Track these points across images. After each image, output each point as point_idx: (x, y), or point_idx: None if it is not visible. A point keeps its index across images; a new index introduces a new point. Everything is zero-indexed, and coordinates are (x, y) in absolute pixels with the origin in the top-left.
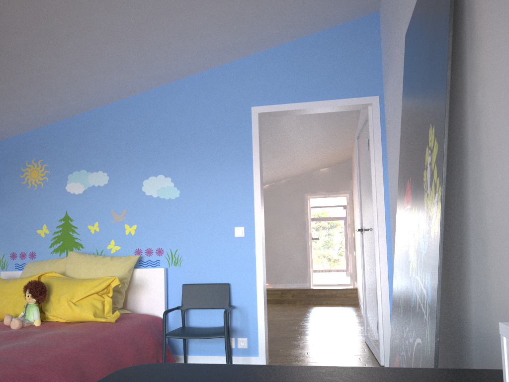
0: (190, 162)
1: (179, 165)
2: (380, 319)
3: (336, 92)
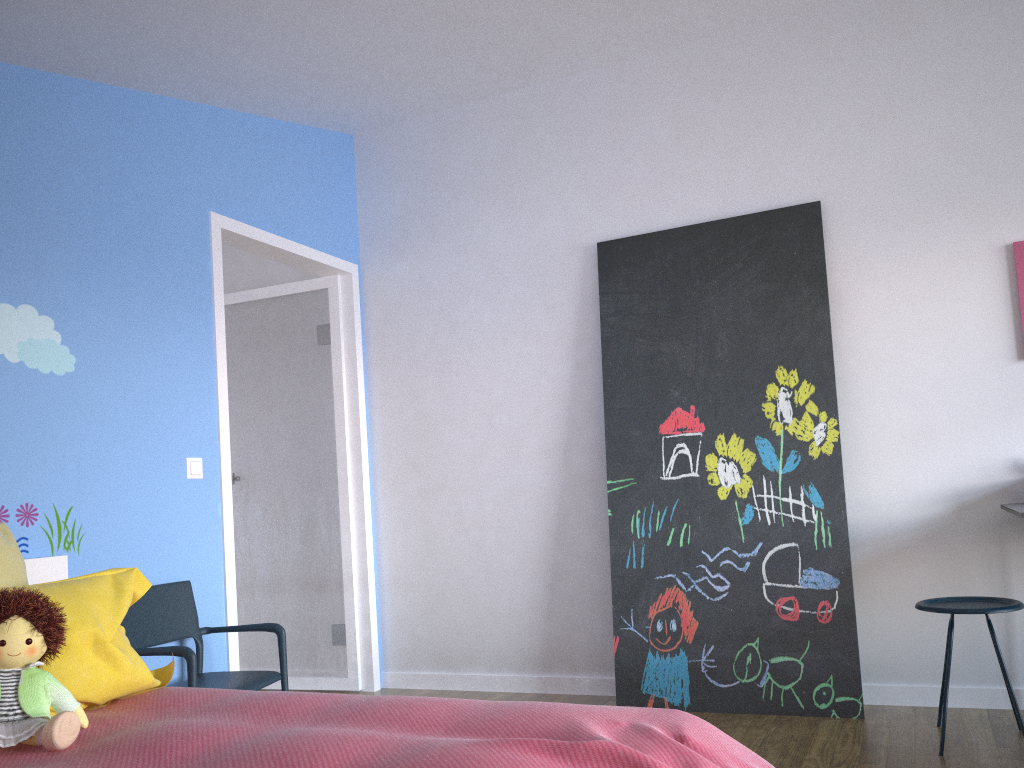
0: (97, 292)
1: (74, 293)
2: (356, 616)
3: (316, 237)
